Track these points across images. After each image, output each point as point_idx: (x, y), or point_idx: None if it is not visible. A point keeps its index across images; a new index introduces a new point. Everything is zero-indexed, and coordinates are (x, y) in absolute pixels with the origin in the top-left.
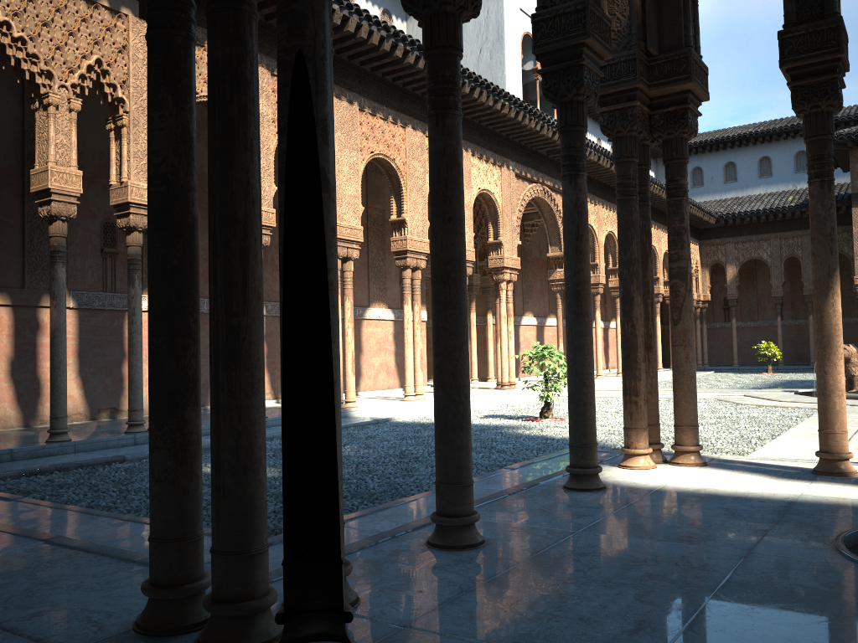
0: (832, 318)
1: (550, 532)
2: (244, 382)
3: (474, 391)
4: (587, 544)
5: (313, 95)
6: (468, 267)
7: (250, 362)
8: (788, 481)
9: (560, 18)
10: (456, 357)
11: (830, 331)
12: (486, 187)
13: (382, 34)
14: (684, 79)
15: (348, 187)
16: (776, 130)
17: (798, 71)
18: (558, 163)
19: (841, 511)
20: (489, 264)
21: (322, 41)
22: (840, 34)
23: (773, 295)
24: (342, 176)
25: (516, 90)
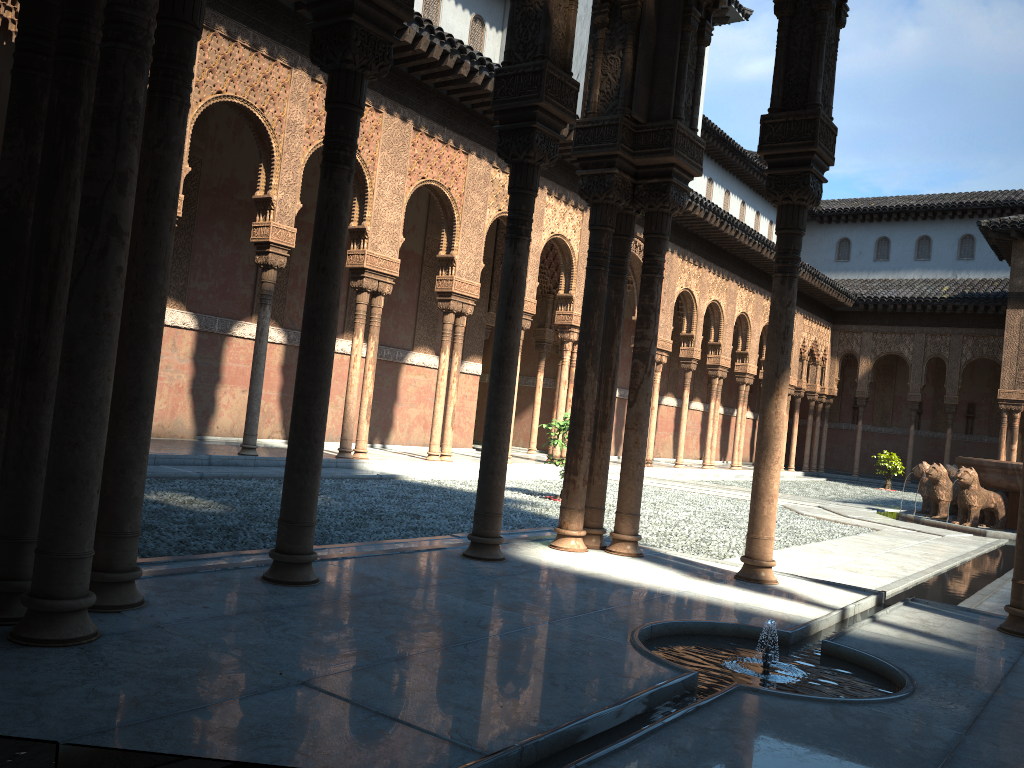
0: (773, 420)
1: (392, 584)
2: (37, 391)
3: (518, 461)
4: (410, 597)
5: (114, 151)
6: (526, 320)
7: (45, 375)
8: (694, 580)
9: (519, 77)
10: (311, 402)
11: (769, 433)
12: (561, 233)
13: (445, 49)
14: (666, 152)
15: (388, 213)
16: (941, 206)
17: (775, 159)
18: None
19: (697, 607)
20: (556, 320)
21: (130, 104)
22: (816, 127)
23: (909, 399)
24: (382, 200)
25: None
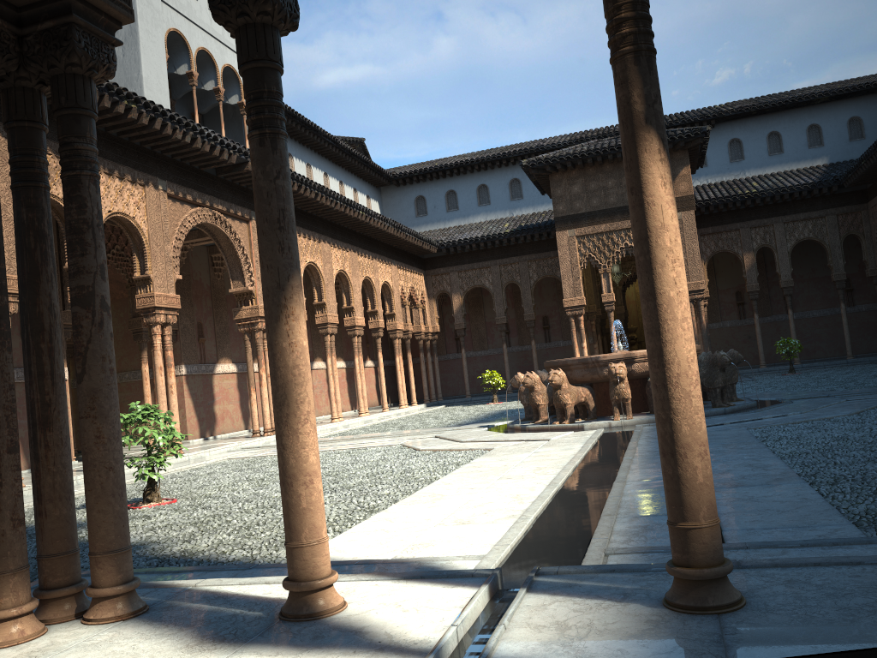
0: (288, 356)
1: None
2: None
3: None
4: None
5: None
6: None
7: None
8: (199, 654)
9: None
10: None
11: (287, 378)
12: (121, 210)
13: None
14: None
15: None
16: (490, 158)
17: None
18: (233, 185)
19: None
20: (137, 305)
21: None
22: None
23: (498, 322)
24: None
25: (160, 95)
